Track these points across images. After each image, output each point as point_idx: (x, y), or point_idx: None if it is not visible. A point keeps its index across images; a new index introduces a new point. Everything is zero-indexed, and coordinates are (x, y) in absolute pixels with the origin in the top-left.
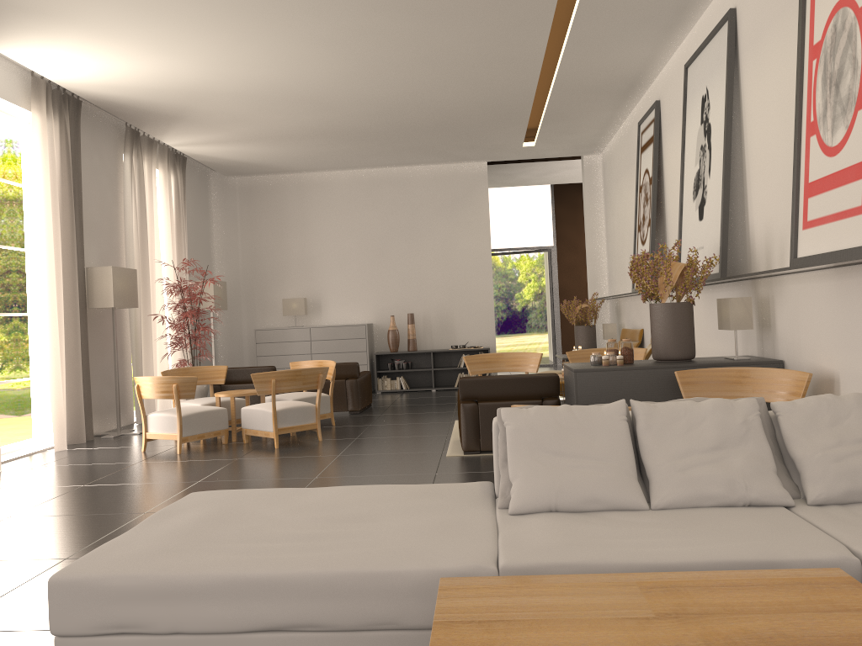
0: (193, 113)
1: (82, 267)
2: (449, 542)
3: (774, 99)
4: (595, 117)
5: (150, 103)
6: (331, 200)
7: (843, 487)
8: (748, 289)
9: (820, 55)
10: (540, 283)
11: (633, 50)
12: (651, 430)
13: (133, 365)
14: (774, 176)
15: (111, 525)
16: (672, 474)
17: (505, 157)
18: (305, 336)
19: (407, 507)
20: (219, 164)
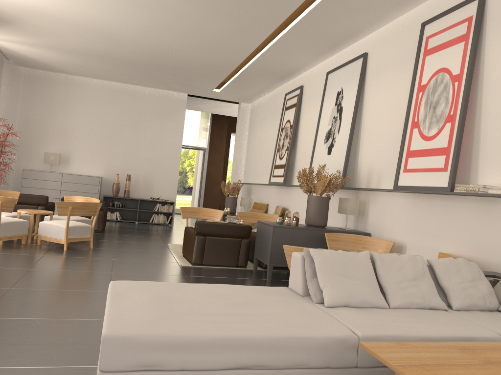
0: (22, 23)
1: None
2: (318, 321)
3: (386, 104)
4: (260, 85)
5: None
6: (87, 96)
7: (467, 302)
8: (352, 194)
9: (425, 91)
10: (196, 168)
11: (301, 57)
12: (383, 267)
13: None
14: (379, 141)
15: None
16: (397, 291)
17: (199, 94)
18: (58, 178)
19: (266, 299)
20: (17, 57)
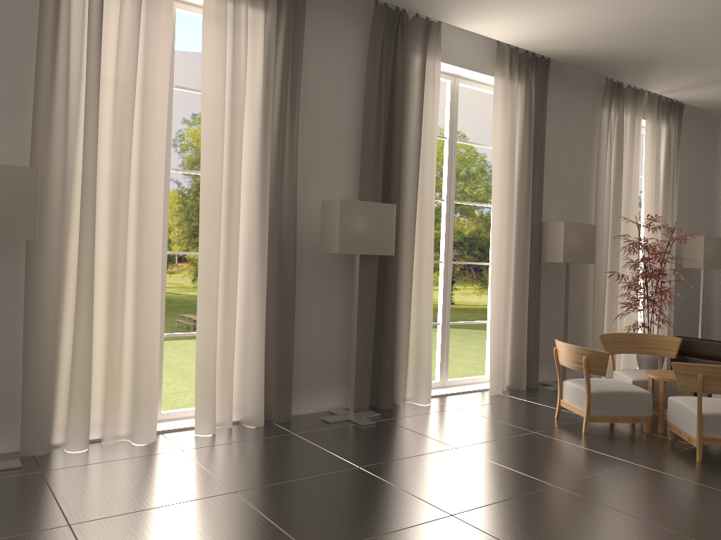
0: (666, 54)
1: (539, 221)
2: None
3: None
4: None
5: (614, 50)
6: None
7: None
8: None
9: None
10: None
11: None
12: None
13: (593, 319)
14: None
15: (404, 520)
16: None
17: None
18: None
19: None
20: None
